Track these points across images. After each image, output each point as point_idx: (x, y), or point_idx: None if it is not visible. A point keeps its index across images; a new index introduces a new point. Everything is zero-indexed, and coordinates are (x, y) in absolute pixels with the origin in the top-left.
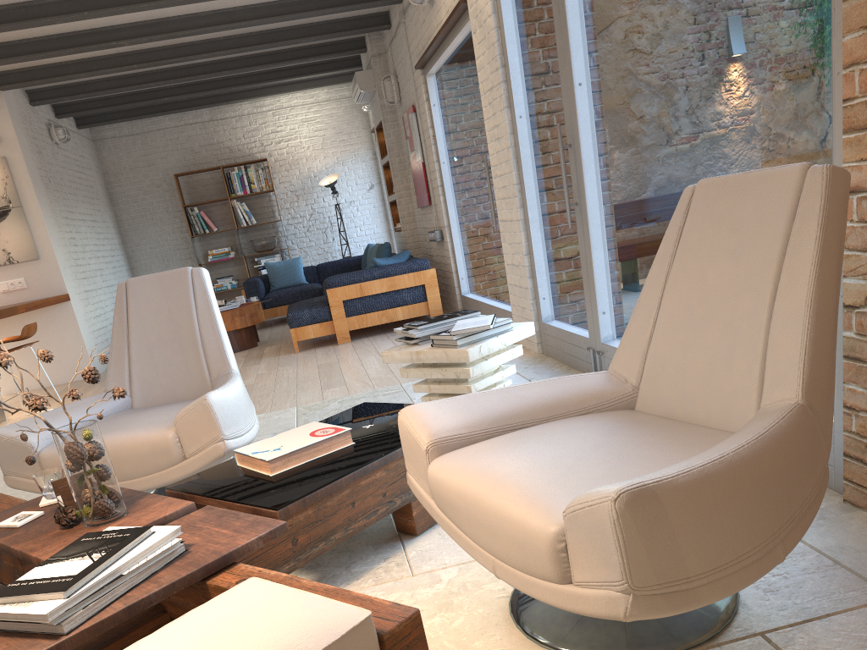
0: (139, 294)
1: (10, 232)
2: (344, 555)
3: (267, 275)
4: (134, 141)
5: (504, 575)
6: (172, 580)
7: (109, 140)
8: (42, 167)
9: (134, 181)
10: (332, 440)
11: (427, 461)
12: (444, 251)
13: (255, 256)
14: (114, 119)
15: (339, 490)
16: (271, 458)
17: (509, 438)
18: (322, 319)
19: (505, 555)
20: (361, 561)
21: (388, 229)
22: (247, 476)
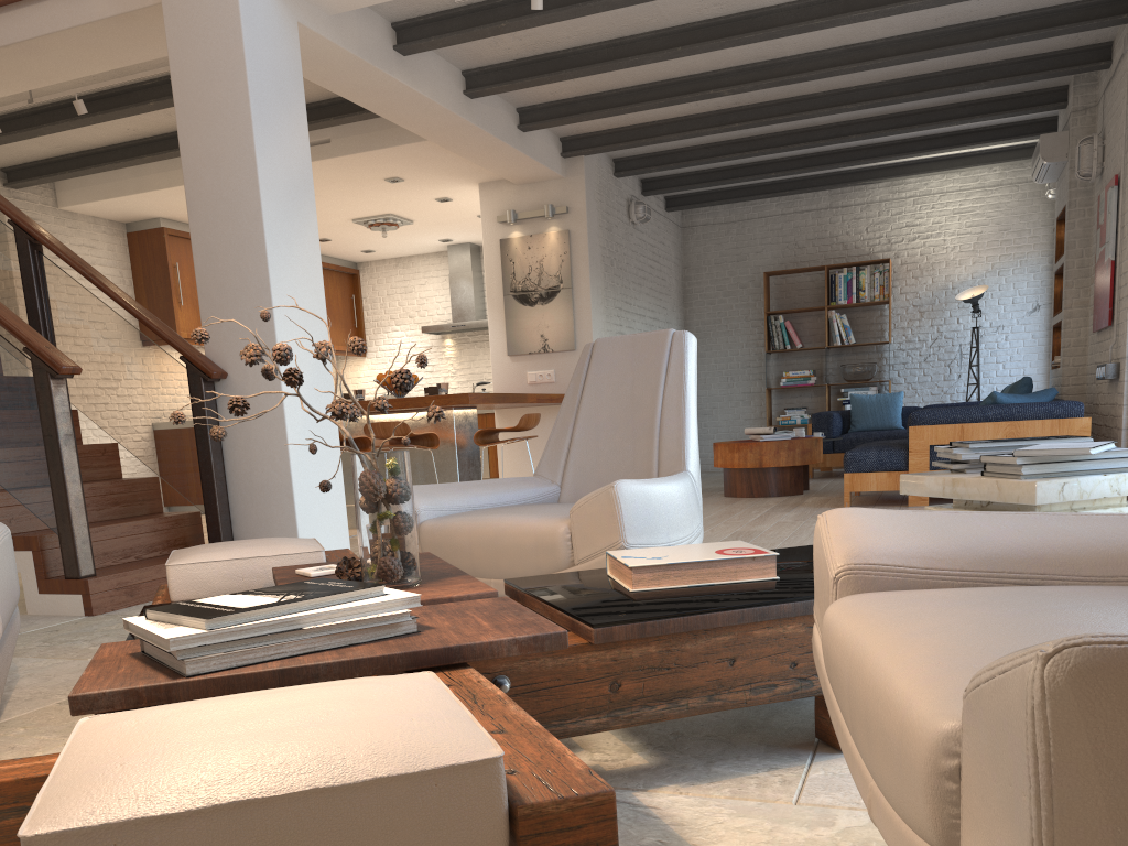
0: (603, 359)
1: (553, 316)
2: (716, 746)
3: (849, 411)
4: (727, 230)
5: (879, 819)
6: (359, 656)
7: (699, 228)
8: (607, 246)
9: (715, 278)
10: (741, 564)
11: (833, 599)
12: (1116, 396)
13: (843, 386)
14: (709, 201)
15: (711, 631)
16: (636, 564)
17: (998, 592)
18: (892, 467)
19: (880, 777)
20: (735, 761)
21: (1047, 371)
22: (603, 587)
